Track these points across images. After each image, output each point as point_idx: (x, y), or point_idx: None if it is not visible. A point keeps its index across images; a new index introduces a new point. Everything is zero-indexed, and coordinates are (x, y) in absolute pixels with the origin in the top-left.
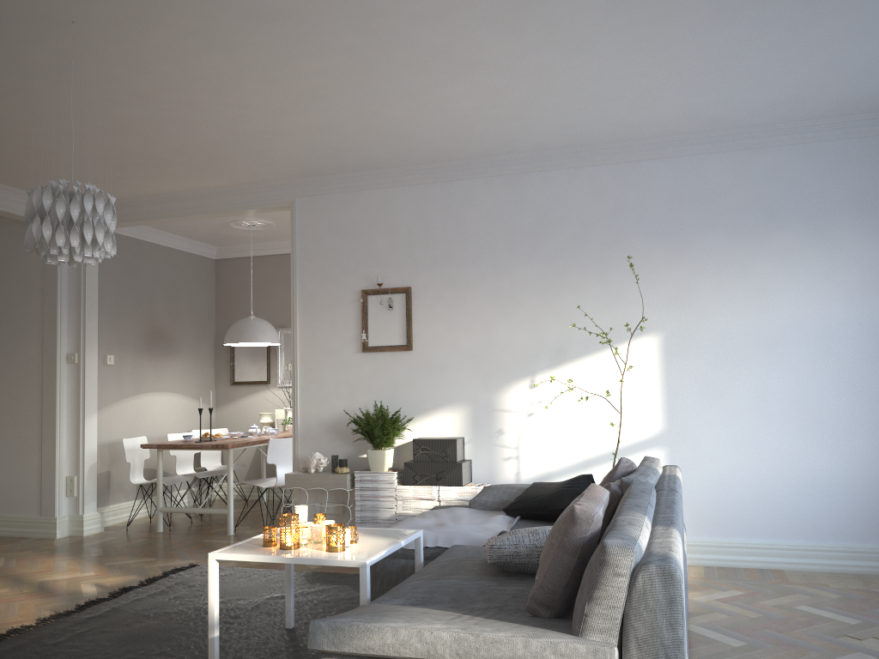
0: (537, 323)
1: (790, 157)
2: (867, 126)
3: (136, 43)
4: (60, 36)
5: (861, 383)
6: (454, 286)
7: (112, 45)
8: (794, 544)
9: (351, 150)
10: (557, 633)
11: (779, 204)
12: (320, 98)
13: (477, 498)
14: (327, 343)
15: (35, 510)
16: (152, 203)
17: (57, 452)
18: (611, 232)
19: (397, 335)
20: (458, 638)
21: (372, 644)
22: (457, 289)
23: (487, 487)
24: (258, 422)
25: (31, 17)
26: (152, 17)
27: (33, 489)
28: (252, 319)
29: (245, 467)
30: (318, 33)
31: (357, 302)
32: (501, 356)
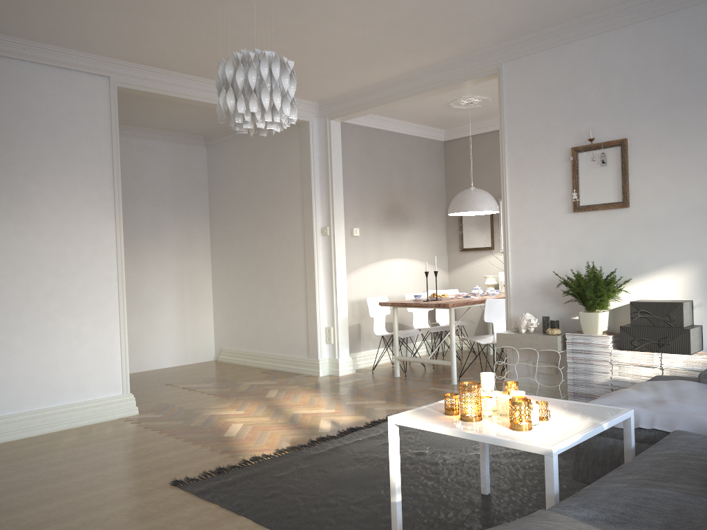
0: None
1: None
2: None
3: None
4: None
5: None
6: (679, 131)
7: None
8: None
9: None
10: None
11: None
12: None
13: None
14: (536, 205)
15: (305, 353)
16: (377, 91)
17: (317, 308)
18: None
19: (611, 192)
20: None
21: None
22: (684, 135)
23: None
24: (484, 284)
25: None
26: None
27: (302, 336)
28: (472, 190)
29: (473, 323)
30: None
31: (567, 161)
32: None
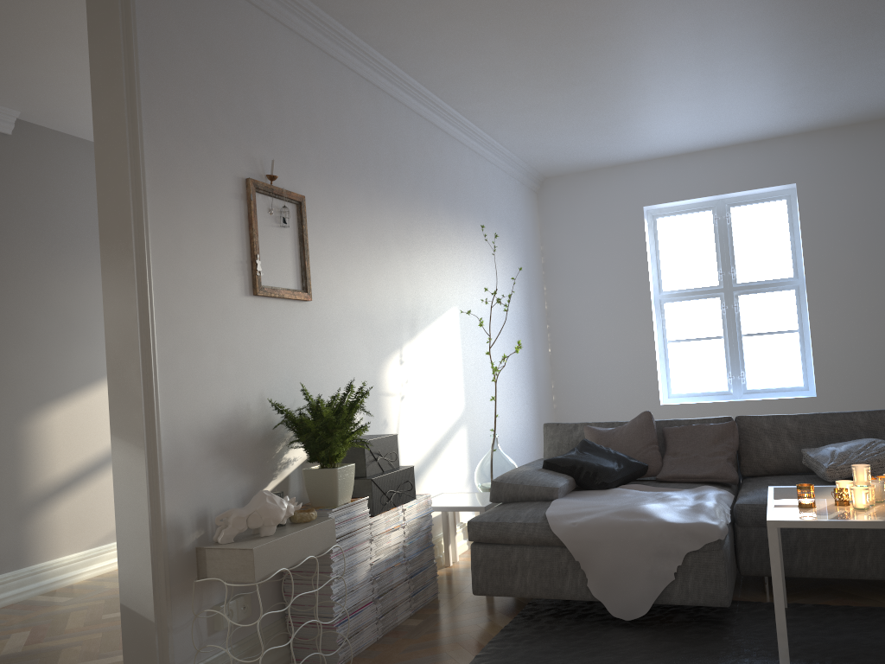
0: (399, 282)
1: (488, 171)
2: (510, 166)
3: None
4: None
5: (517, 362)
6: (340, 212)
7: None
8: None
9: None
10: None
11: (488, 208)
12: None
13: (559, 485)
14: (201, 268)
15: None
16: None
17: None
18: (431, 195)
19: (290, 273)
20: None
21: None
22: (342, 218)
23: (506, 479)
24: None
25: None
26: None
27: None
28: None
29: None
30: None
31: (240, 199)
32: (380, 321)
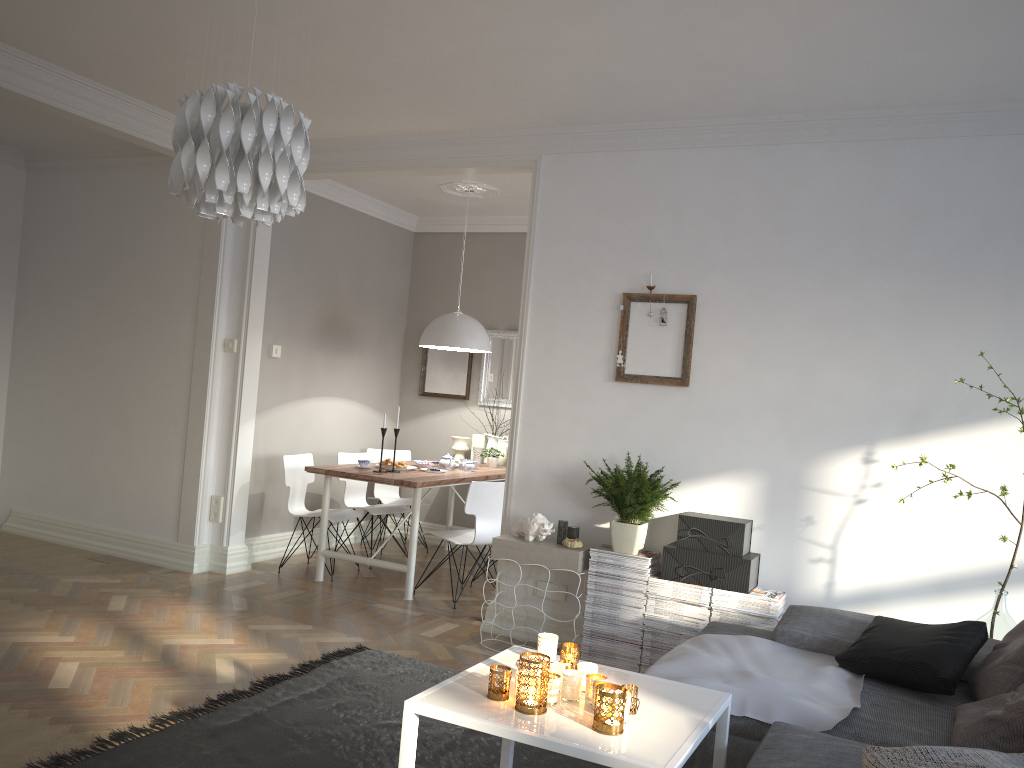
0: (887, 367)
1: None
2: None
3: None
4: None
5: None
6: (762, 300)
7: None
8: None
9: (638, 88)
10: None
11: None
12: None
13: (788, 629)
14: (566, 363)
15: (171, 534)
16: (347, 150)
17: (203, 464)
18: None
19: (667, 363)
20: None
21: None
22: (767, 305)
23: (796, 609)
24: (449, 447)
25: None
26: None
27: (170, 507)
28: (459, 316)
29: (429, 504)
30: None
31: (614, 310)
32: (824, 410)
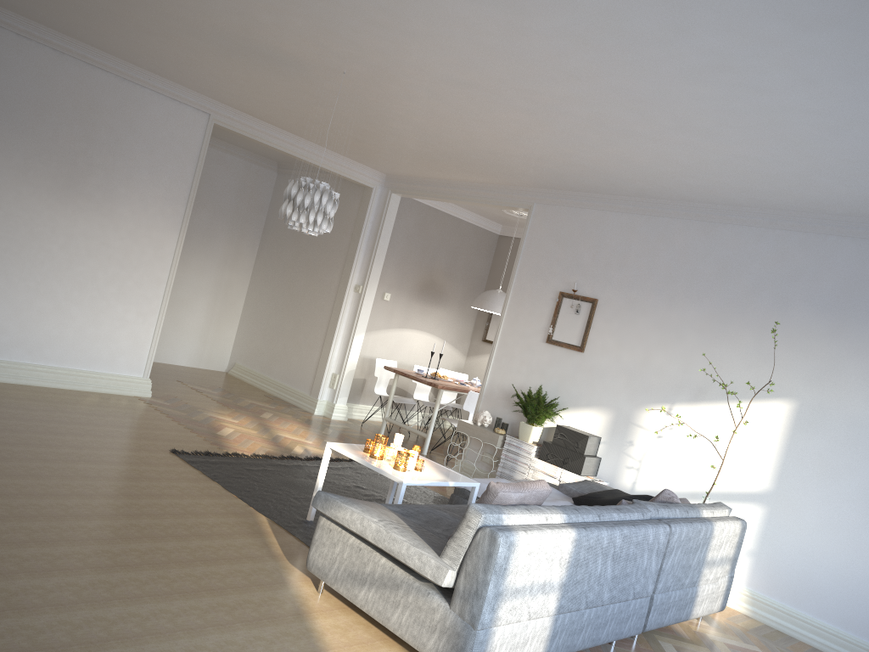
0: (690, 359)
1: None
2: None
3: (385, 88)
4: (340, 78)
5: None
6: (631, 308)
7: (372, 87)
8: (859, 641)
9: (568, 176)
10: (431, 550)
11: None
12: (523, 137)
13: (565, 484)
14: (523, 328)
15: (308, 390)
16: (436, 185)
17: (330, 354)
18: (780, 296)
19: (575, 337)
20: (378, 530)
21: (339, 516)
22: (633, 311)
23: (585, 481)
24: None
25: (320, 67)
26: (388, 75)
27: (310, 375)
28: (497, 292)
29: None
30: (499, 98)
31: (554, 300)
32: (651, 379)
